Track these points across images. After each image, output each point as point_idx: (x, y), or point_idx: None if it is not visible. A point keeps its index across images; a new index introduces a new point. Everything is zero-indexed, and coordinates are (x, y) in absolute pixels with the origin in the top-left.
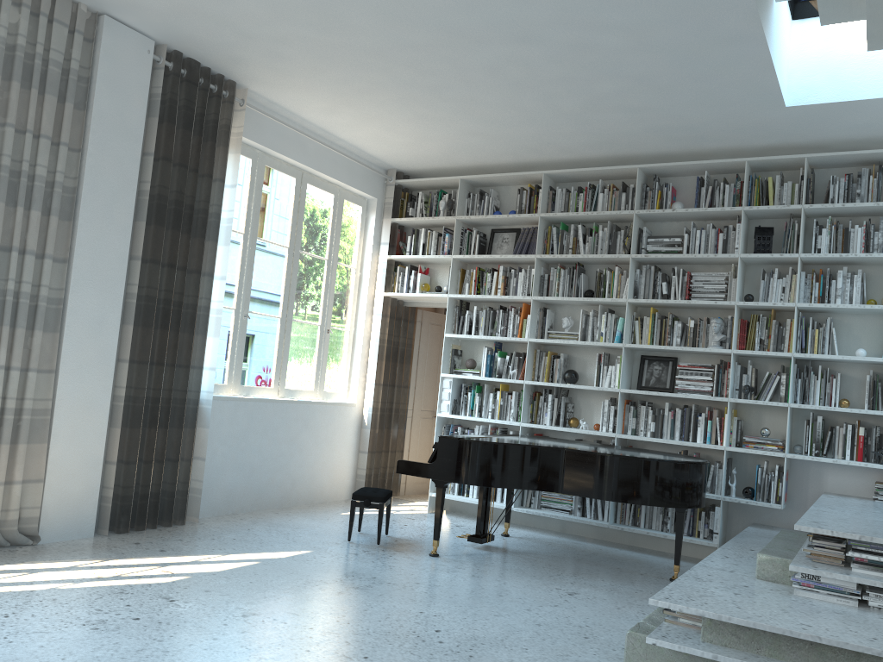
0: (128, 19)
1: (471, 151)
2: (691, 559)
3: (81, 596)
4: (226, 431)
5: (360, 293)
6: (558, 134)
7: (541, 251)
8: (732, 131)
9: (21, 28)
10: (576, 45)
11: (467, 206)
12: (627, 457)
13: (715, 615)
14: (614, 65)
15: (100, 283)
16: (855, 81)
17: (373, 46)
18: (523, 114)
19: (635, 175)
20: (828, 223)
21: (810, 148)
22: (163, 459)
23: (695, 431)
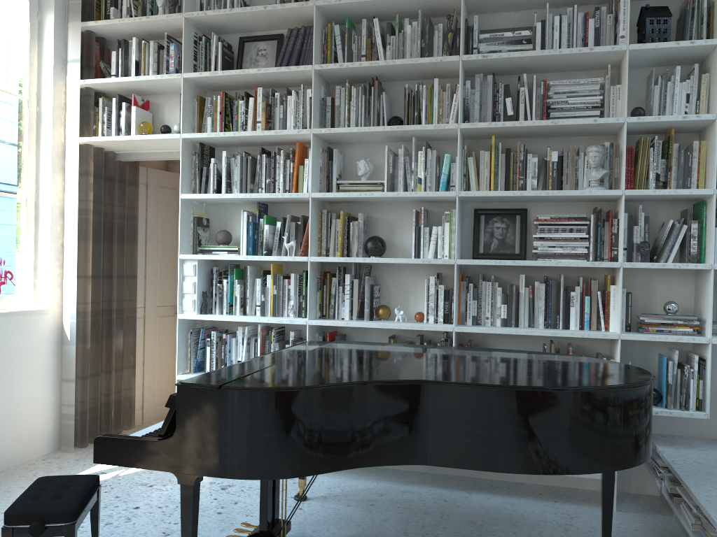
0: None
1: None
2: (567, 494)
3: None
4: None
5: (41, 139)
6: None
7: (320, 61)
8: None
9: None
10: None
11: (201, 1)
12: (548, 389)
13: None
14: None
15: None
16: None
17: None
18: None
19: None
20: None
21: None
22: None
23: (567, 313)
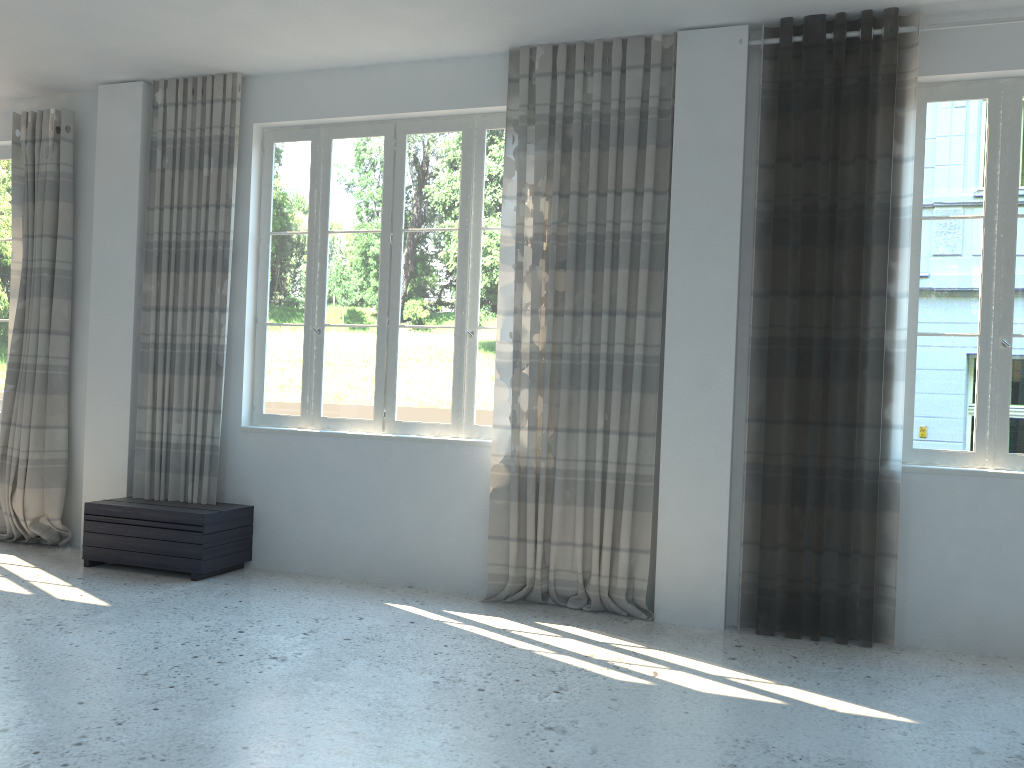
0: (698, 21)
1: None
2: None
3: (522, 661)
4: (964, 523)
5: None
6: None
7: None
8: None
9: (593, 94)
10: None
11: None
12: None
13: None
14: None
15: (701, 331)
16: None
17: None
18: None
19: None
20: None
21: None
22: (818, 548)
23: None
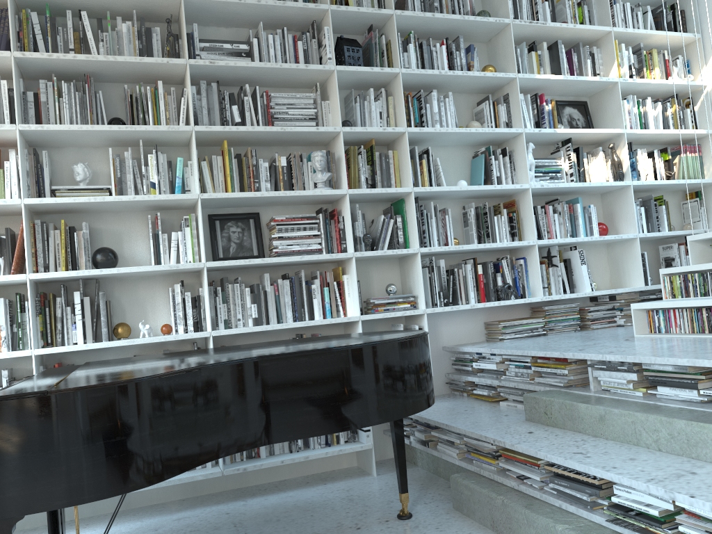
0: None
1: None
2: (329, 476)
3: None
4: None
5: None
6: None
7: (17, 50)
8: None
9: None
10: None
11: None
12: (372, 344)
13: None
14: None
15: None
16: None
17: None
18: None
19: None
20: (412, 39)
21: None
22: None
23: (311, 305)
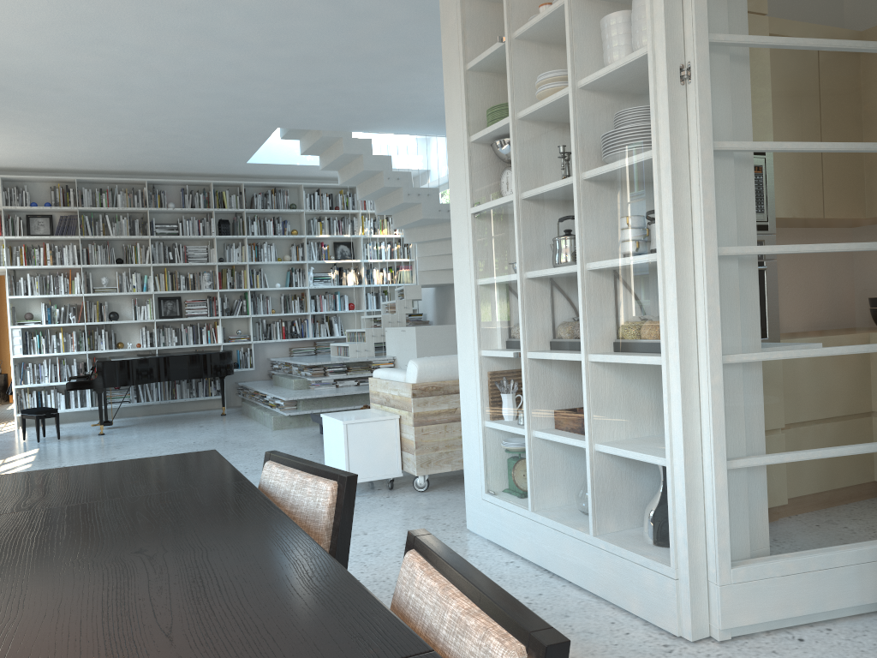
0: None
1: (23, 161)
2: (207, 409)
3: None
4: None
5: None
6: (105, 160)
7: (80, 232)
8: (210, 168)
9: None
10: (174, 135)
11: (5, 197)
12: (204, 354)
13: (310, 396)
14: (183, 143)
15: None
16: (277, 154)
17: (47, 119)
18: (98, 151)
19: (139, 183)
20: (256, 218)
21: (241, 176)
22: None
23: (202, 337)
